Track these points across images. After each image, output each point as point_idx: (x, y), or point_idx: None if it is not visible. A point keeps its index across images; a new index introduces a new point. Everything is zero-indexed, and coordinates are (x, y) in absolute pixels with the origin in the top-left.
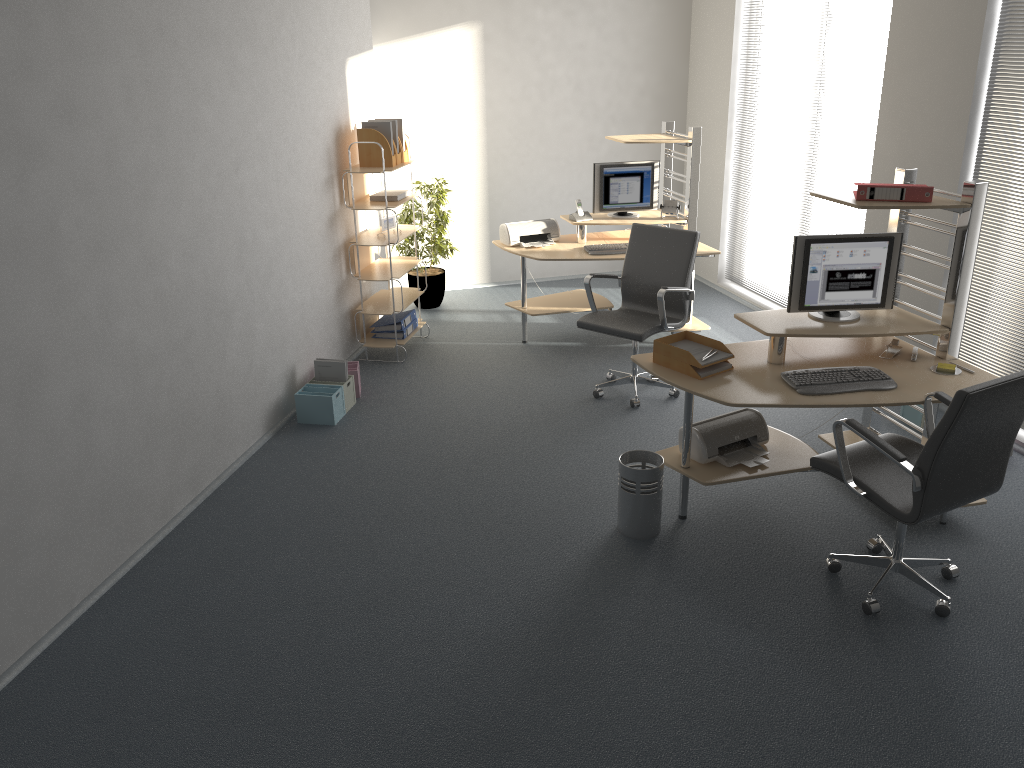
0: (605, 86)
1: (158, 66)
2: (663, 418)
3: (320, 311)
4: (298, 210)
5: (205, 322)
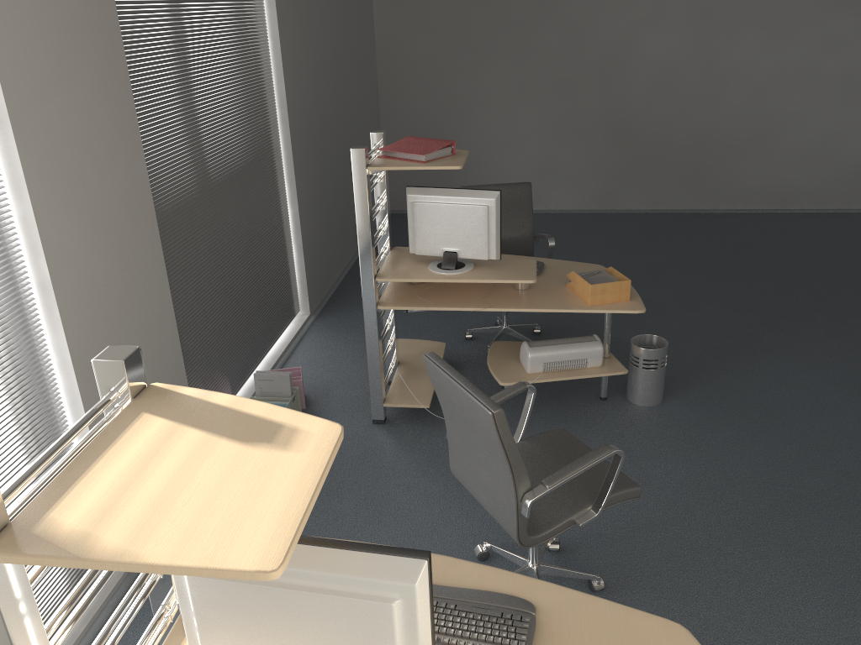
0: None
1: None
2: None
3: None
4: None
5: None
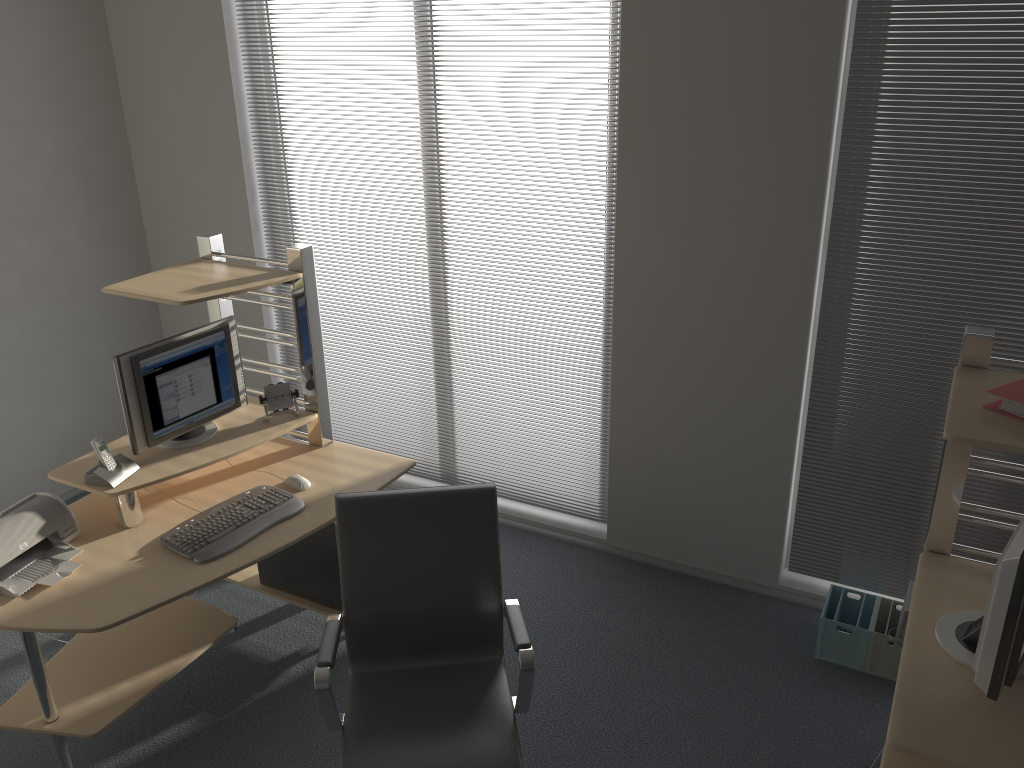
0: None
1: None
2: None
3: None
4: None
5: None
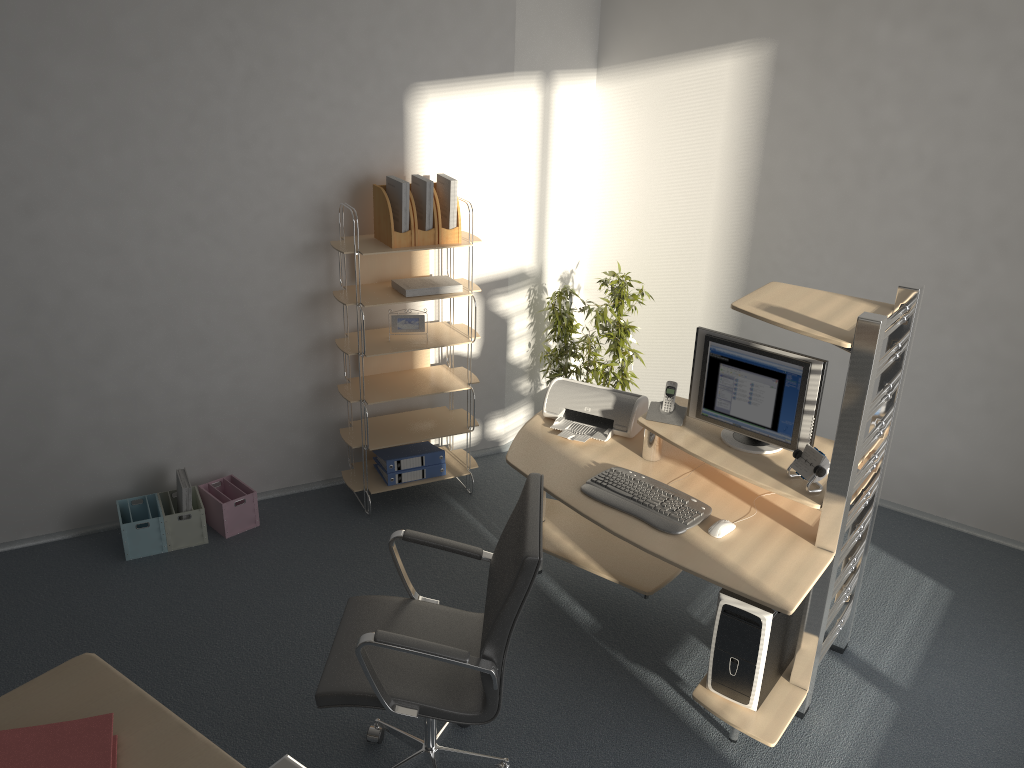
0: (997, 181)
1: None
2: None
3: (257, 410)
4: (209, 277)
5: None
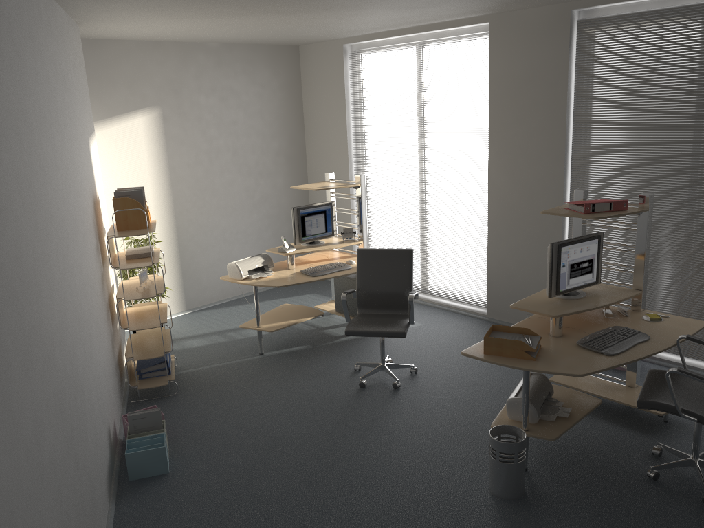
0: (253, 150)
1: (27, 153)
2: (425, 392)
3: (110, 367)
4: (92, 278)
5: (76, 409)
